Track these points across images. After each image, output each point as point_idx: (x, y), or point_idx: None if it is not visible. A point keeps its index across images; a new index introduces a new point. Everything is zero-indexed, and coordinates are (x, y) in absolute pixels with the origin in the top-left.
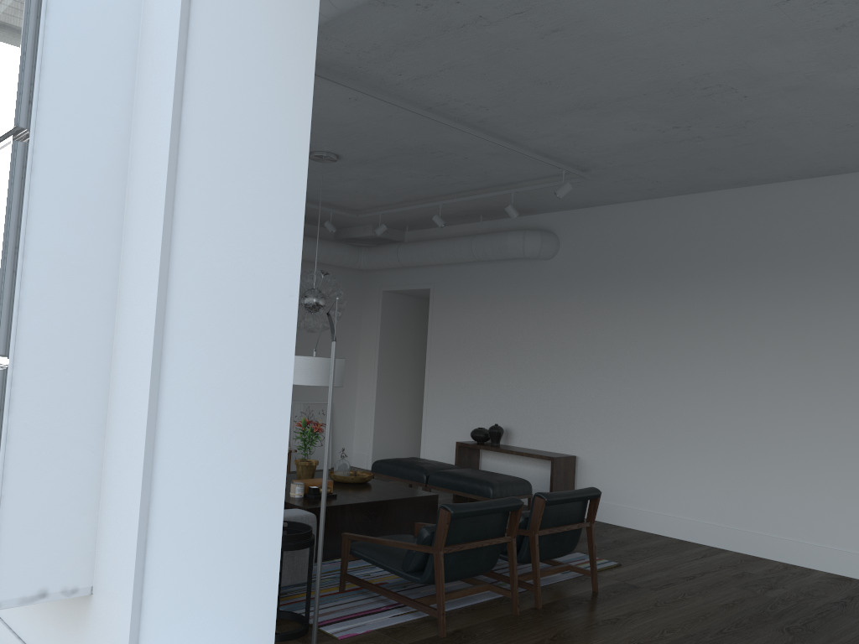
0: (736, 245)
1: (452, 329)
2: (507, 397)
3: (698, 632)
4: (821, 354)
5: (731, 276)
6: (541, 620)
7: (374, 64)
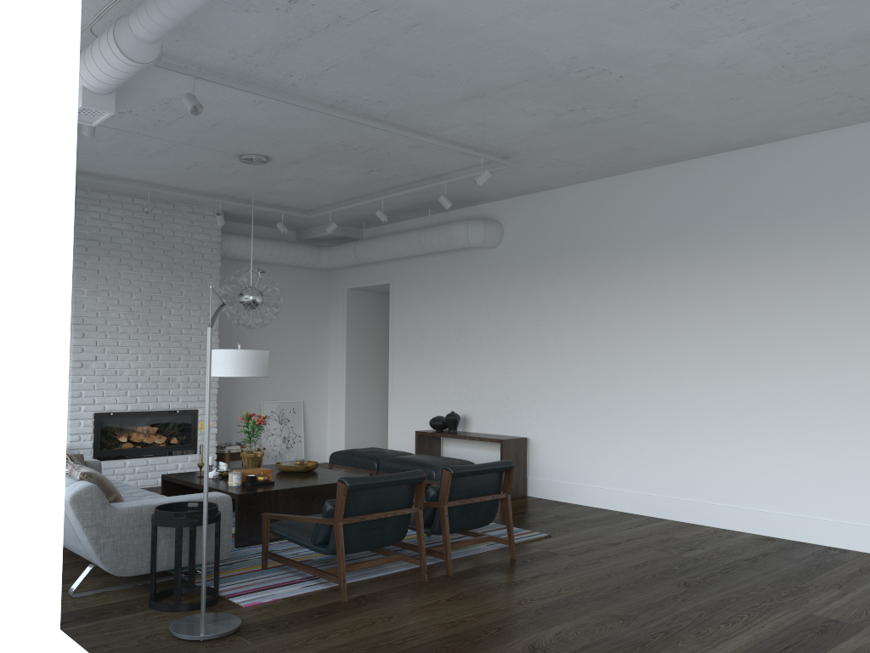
0: (662, 222)
1: (411, 321)
2: (464, 385)
3: (595, 589)
4: (741, 323)
5: (658, 252)
6: (447, 585)
7: (263, 67)
